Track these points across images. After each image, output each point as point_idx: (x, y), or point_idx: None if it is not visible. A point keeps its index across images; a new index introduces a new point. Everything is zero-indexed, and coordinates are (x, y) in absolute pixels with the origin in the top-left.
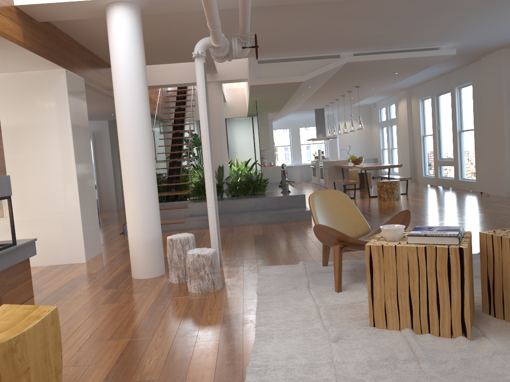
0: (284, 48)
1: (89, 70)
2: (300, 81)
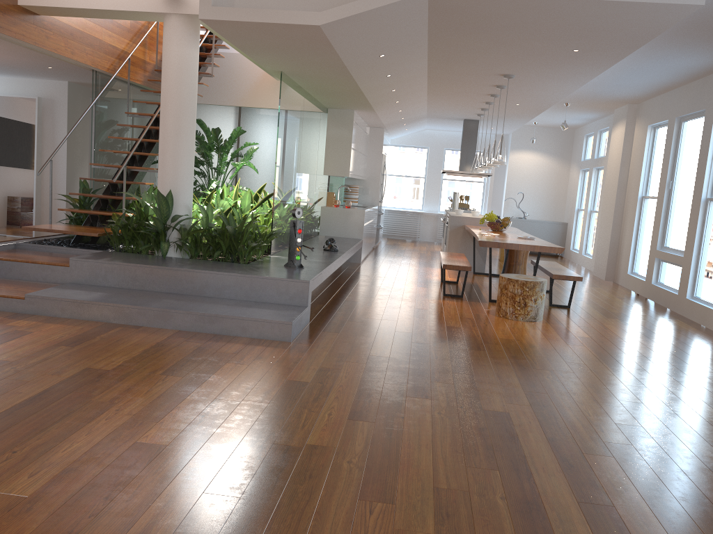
0: None
1: None
2: (311, 23)
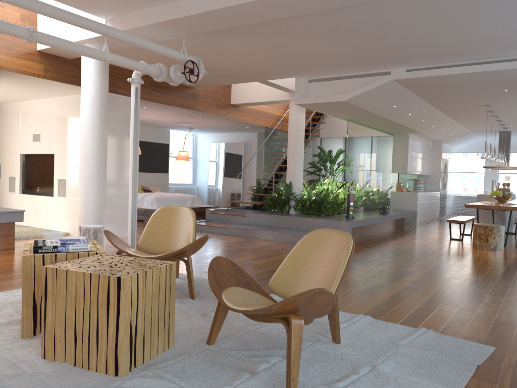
0: (313, 68)
1: (146, 91)
2: (340, 100)
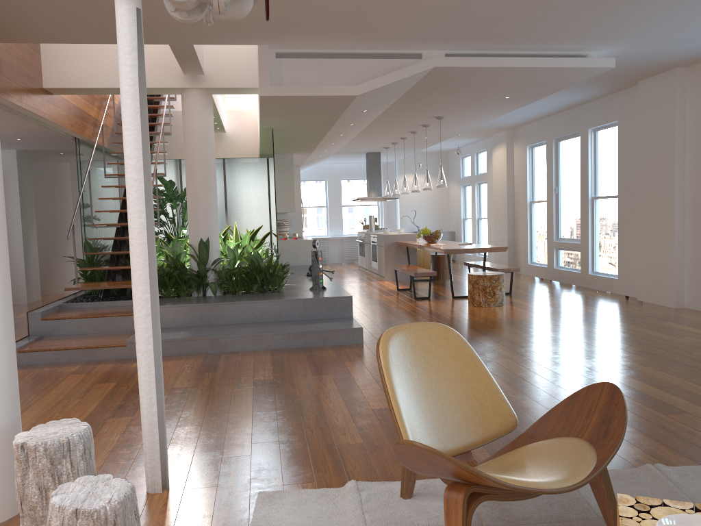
0: (325, 30)
1: None
2: (351, 94)
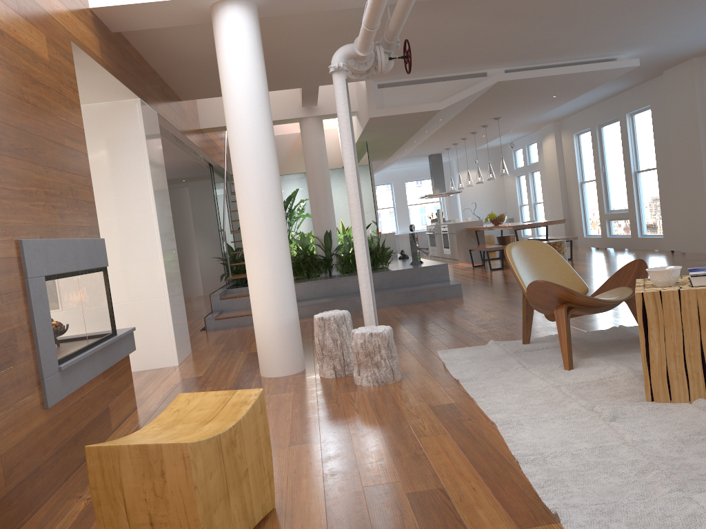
0: (417, 65)
1: (161, 102)
2: (436, 109)
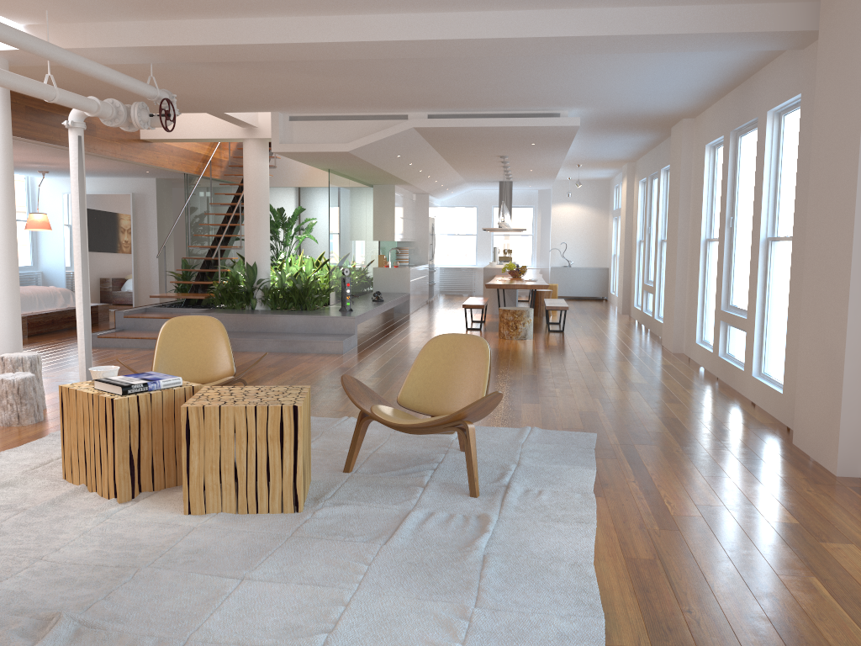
0: (308, 104)
1: (21, 122)
2: (342, 151)
